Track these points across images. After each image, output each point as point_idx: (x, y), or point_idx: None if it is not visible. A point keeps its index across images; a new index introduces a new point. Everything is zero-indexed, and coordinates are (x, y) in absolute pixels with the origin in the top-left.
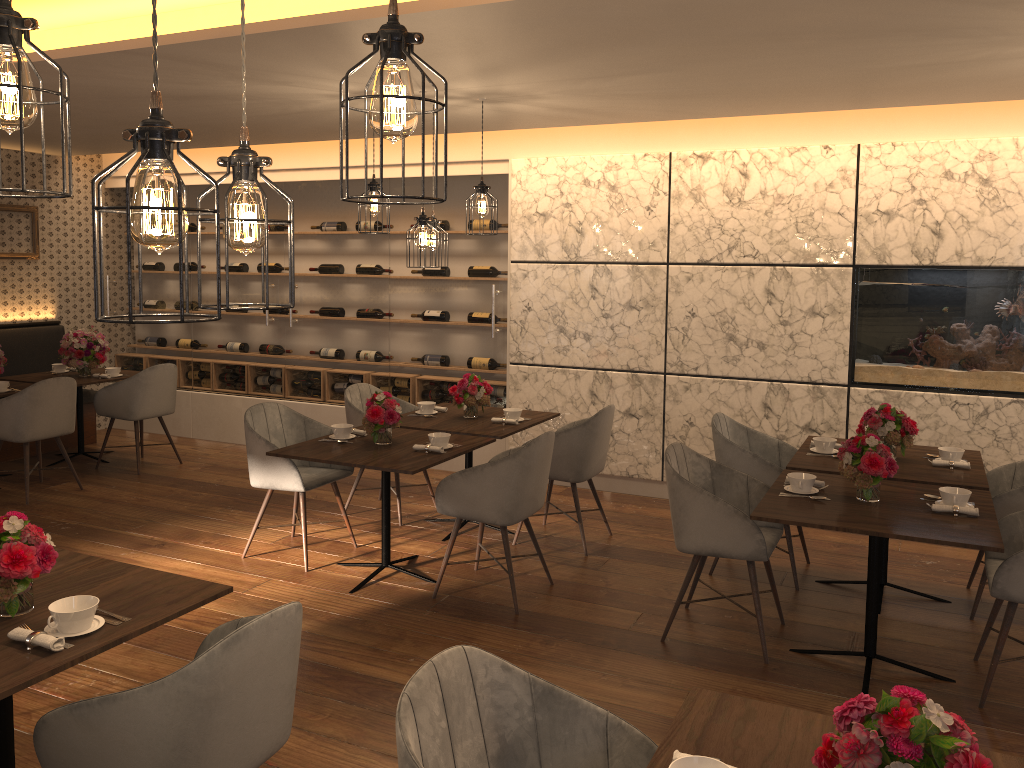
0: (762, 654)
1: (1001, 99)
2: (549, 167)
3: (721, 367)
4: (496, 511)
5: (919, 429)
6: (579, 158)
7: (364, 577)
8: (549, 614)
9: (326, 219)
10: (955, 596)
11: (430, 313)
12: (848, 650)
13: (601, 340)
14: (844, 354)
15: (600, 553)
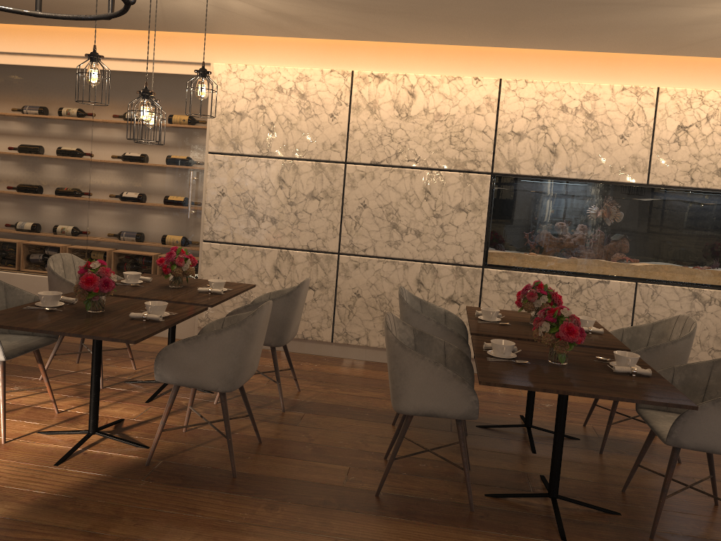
0: (465, 502)
1: (615, 51)
2: (247, 73)
3: (385, 249)
4: (218, 378)
5: None
6: (274, 68)
7: (69, 446)
8: (266, 475)
9: (29, 102)
10: (579, 433)
11: (129, 194)
12: (529, 491)
13: (286, 224)
14: (481, 242)
15: (295, 409)
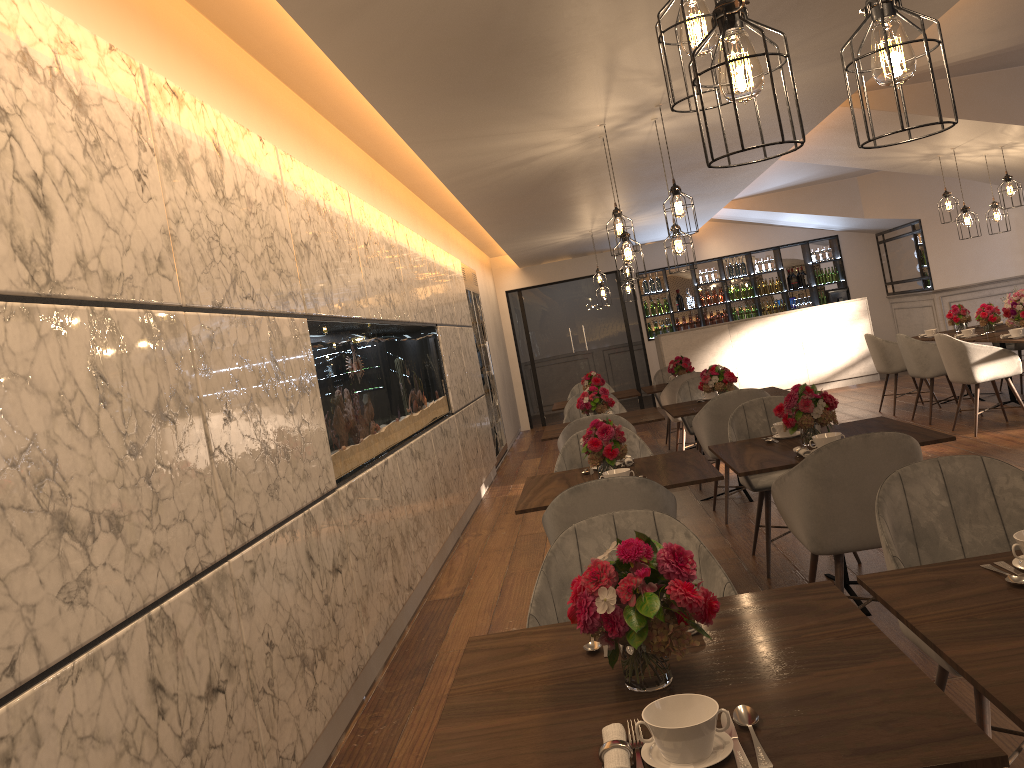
0: None
1: (406, 131)
2: None
3: (270, 509)
4: None
5: (370, 522)
6: None
7: None
8: None
9: None
10: None
11: None
12: None
13: (139, 521)
14: (327, 443)
15: None
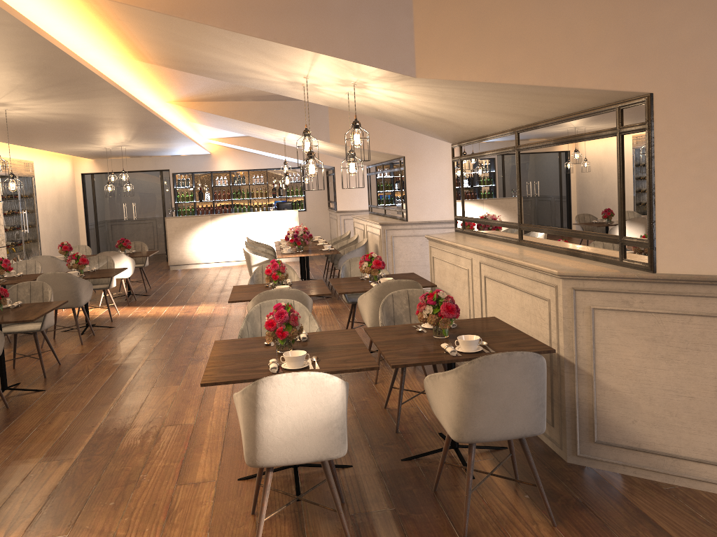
0: None
1: None
2: None
3: None
4: None
5: None
6: None
7: None
8: None
9: None
10: None
11: None
12: None
13: None
14: None
15: None
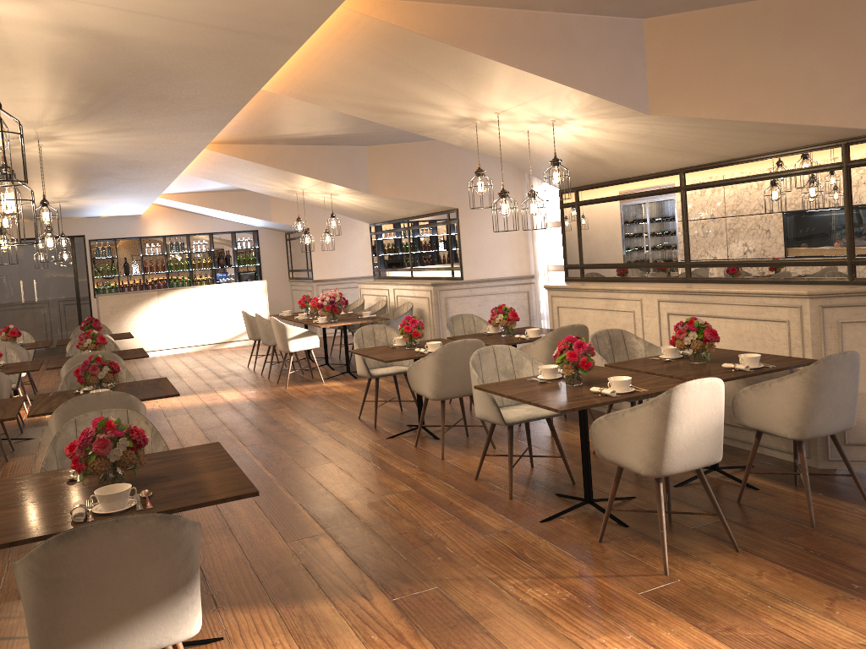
0: None
1: None
2: None
3: None
4: None
5: None
6: None
7: None
8: None
9: None
10: None
11: None
12: None
13: None
14: None
15: None
